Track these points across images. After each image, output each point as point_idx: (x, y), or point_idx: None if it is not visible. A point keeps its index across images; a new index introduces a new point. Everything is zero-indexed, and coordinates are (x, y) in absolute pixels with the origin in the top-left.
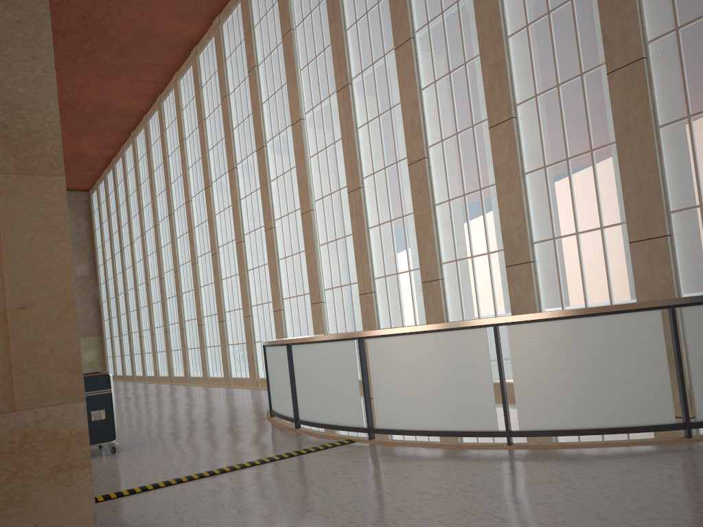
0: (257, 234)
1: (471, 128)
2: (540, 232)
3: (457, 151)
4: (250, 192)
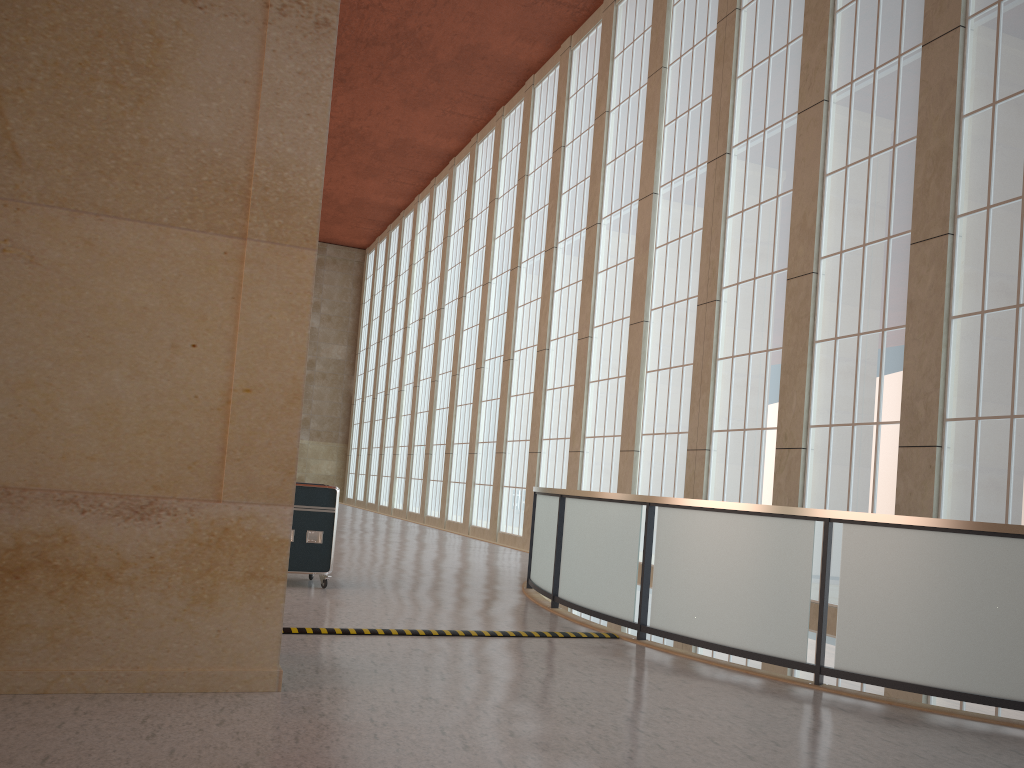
0: (567, 342)
1: (886, 241)
2: (958, 406)
3: (860, 270)
4: (569, 284)
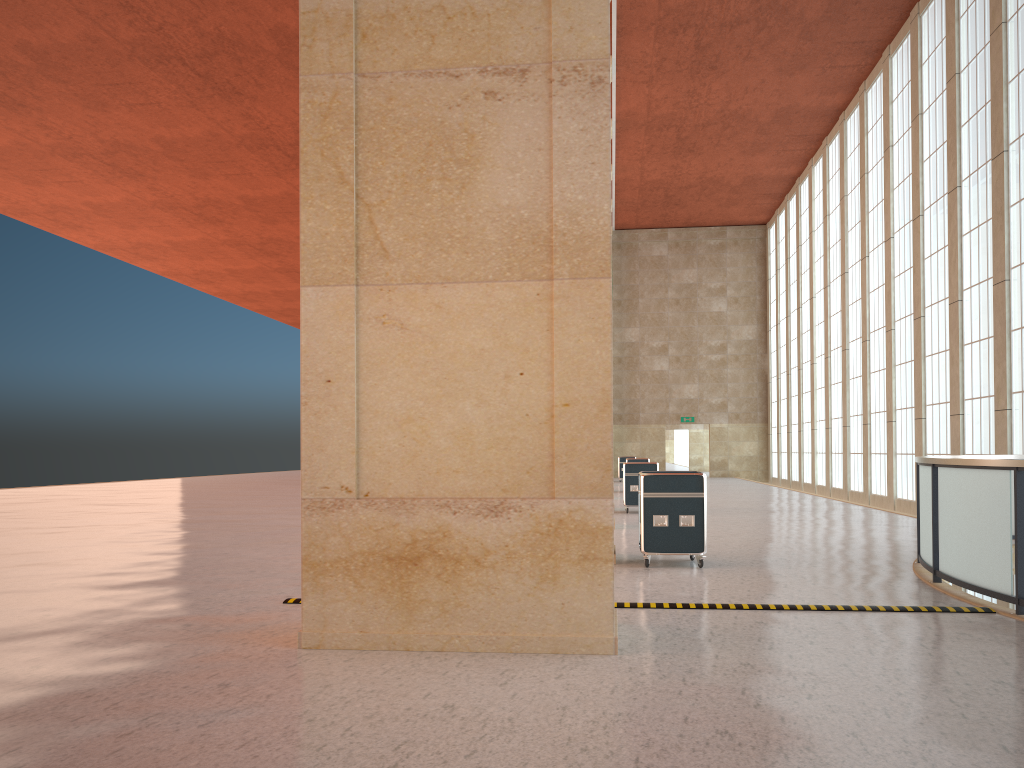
0: (982, 290)
1: None
2: None
3: None
4: (977, 224)
